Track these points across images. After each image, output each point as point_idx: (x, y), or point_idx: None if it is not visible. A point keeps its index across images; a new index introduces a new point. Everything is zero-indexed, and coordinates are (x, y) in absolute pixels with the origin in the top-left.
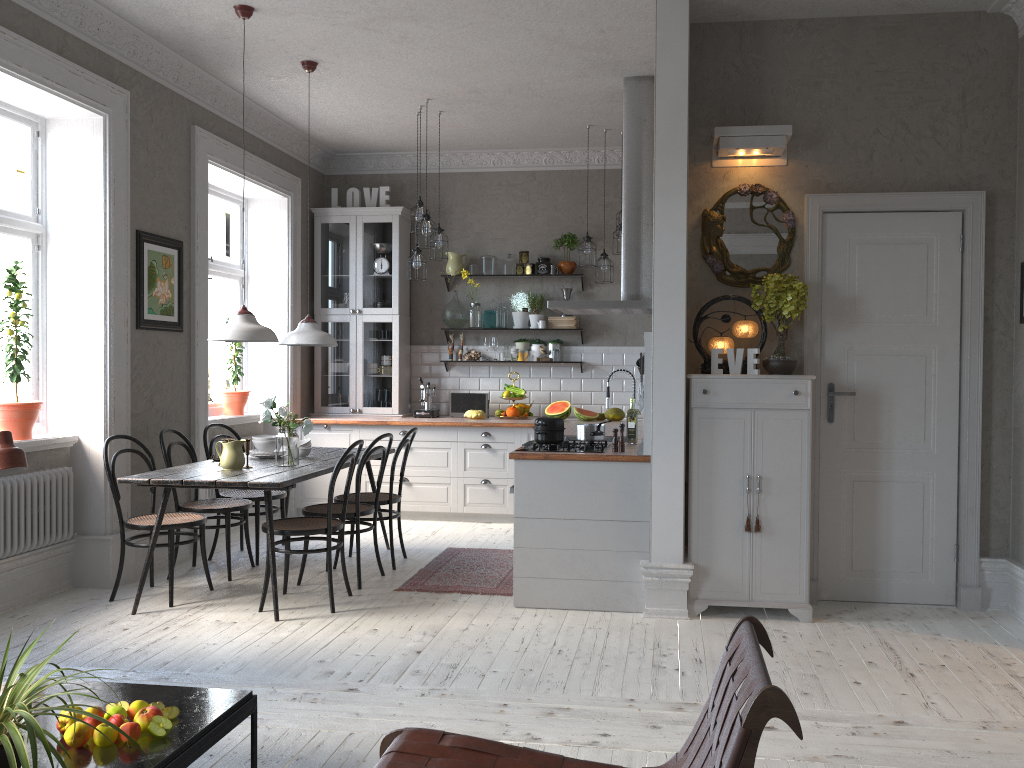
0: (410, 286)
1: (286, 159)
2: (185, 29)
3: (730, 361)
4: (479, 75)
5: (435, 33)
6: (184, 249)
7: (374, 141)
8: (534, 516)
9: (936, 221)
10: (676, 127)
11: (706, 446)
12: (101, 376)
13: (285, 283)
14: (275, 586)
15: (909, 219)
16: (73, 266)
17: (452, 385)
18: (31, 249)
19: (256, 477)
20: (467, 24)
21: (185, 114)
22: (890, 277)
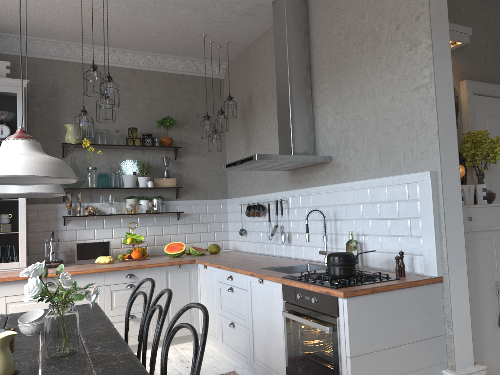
0: None
1: None
2: None
3: (466, 194)
4: None
5: None
6: None
7: (2, 17)
8: (366, 352)
9: None
10: (441, 6)
11: (472, 263)
12: None
13: None
14: None
15: None
16: None
17: (69, 237)
18: None
19: None
20: None
21: None
22: None
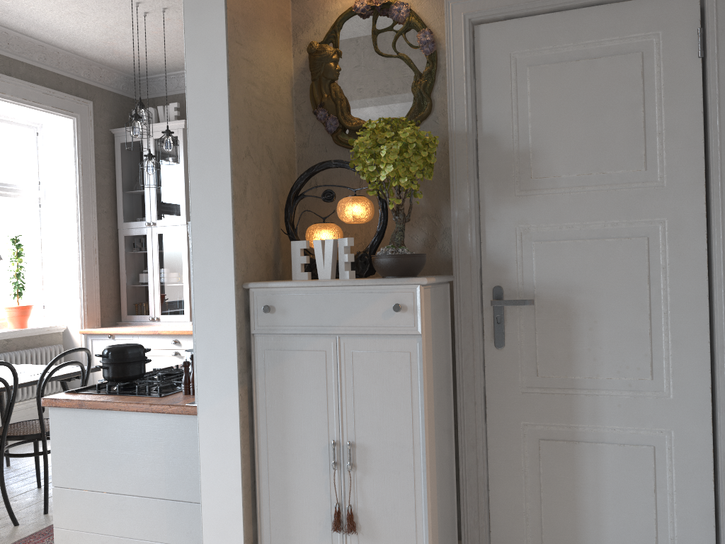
0: None
1: (69, 82)
2: None
3: (318, 259)
4: None
5: None
6: None
7: (152, 58)
8: (73, 486)
9: (655, 12)
10: None
11: (275, 393)
12: None
13: (74, 200)
14: None
15: (609, 15)
16: None
17: None
18: None
19: None
20: None
21: None
22: (583, 113)
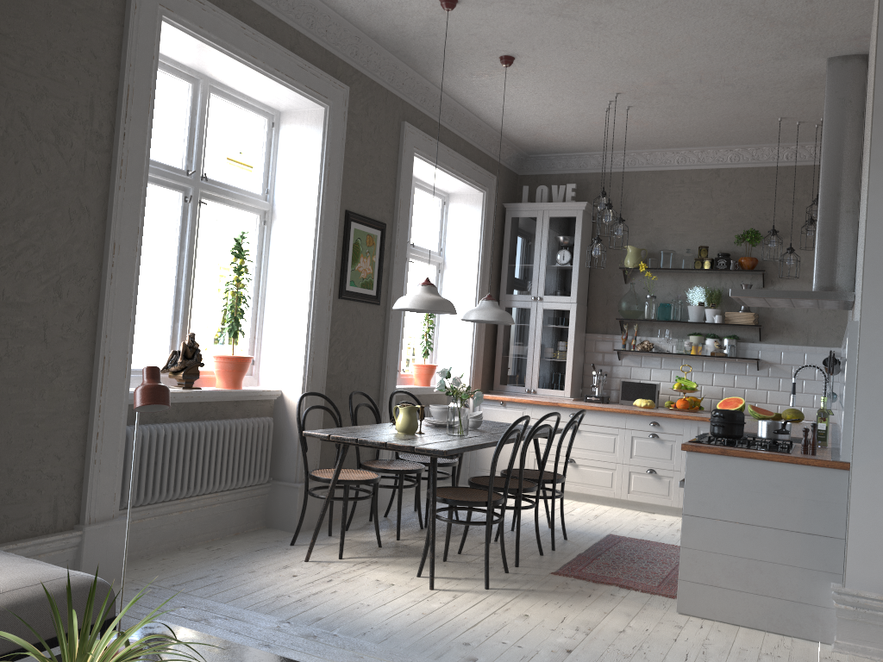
0: (589, 277)
1: (484, 158)
2: (398, 28)
3: None
4: (670, 63)
5: (628, 16)
6: (386, 231)
7: (564, 141)
8: (705, 516)
9: None
10: None
11: None
12: (304, 338)
13: (475, 269)
14: (432, 554)
15: None
16: (290, 239)
17: (623, 374)
18: (258, 223)
19: (424, 443)
20: (662, 2)
21: (397, 111)
22: None
